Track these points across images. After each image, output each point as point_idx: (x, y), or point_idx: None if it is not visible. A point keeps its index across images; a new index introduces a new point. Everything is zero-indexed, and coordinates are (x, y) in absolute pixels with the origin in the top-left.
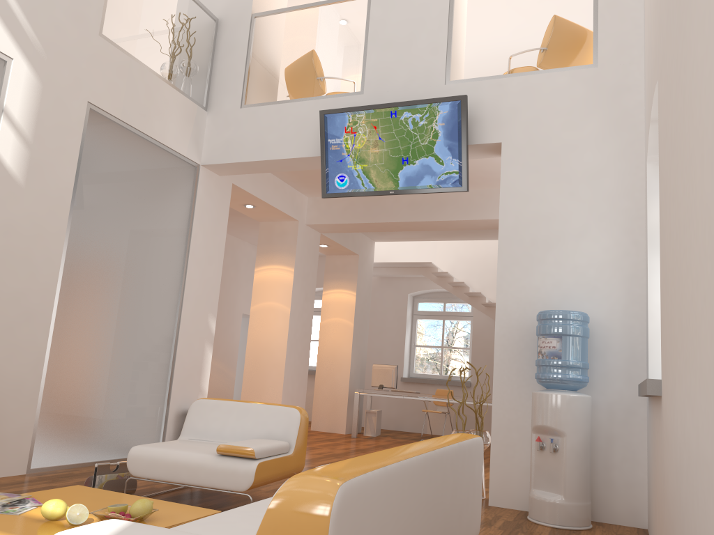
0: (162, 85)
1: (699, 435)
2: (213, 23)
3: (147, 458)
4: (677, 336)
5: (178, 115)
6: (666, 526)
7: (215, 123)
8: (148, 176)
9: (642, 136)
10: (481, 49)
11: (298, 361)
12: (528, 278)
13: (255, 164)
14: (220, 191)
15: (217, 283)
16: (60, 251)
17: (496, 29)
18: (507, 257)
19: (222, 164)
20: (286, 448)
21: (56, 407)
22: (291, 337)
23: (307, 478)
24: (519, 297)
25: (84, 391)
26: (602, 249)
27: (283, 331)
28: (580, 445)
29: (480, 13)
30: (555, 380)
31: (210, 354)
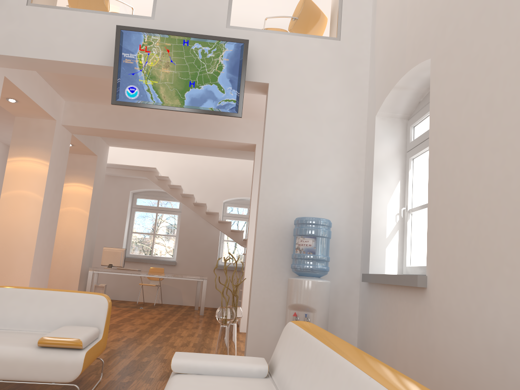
0: None
1: None
2: None
3: None
4: (503, 252)
5: None
6: (437, 383)
7: None
8: None
9: (366, 97)
10: (256, 6)
11: (45, 245)
12: (284, 191)
13: (39, 61)
14: None
15: None
16: None
17: None
18: (269, 173)
19: (3, 56)
20: (98, 333)
21: None
22: (42, 223)
23: None
24: (276, 205)
25: None
26: (336, 174)
27: (35, 217)
28: (324, 318)
29: None
30: (310, 270)
31: None
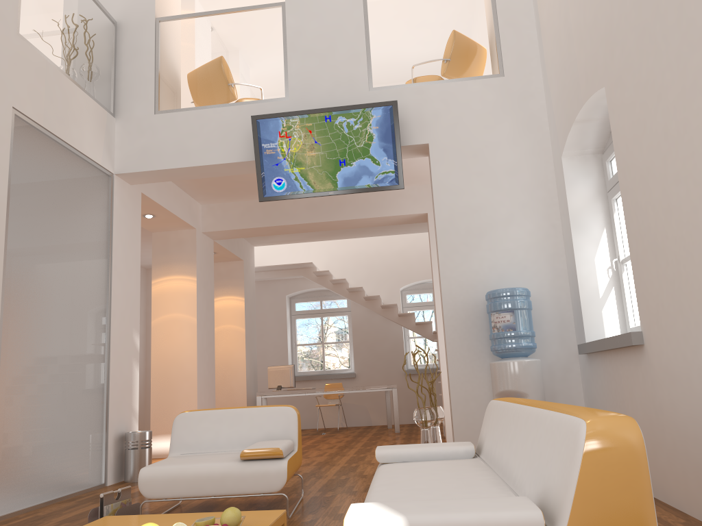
0: (75, 90)
1: None
2: (112, 26)
3: (162, 477)
4: None
5: (92, 121)
6: (671, 447)
7: (126, 130)
8: (71, 187)
9: (548, 136)
10: (399, 59)
11: (206, 371)
12: (468, 263)
13: (177, 171)
14: (132, 200)
15: (137, 297)
16: (0, 272)
17: (411, 41)
18: (447, 246)
19: (140, 172)
20: (293, 445)
21: (9, 446)
22: (200, 347)
23: (603, 418)
24: (462, 281)
25: (33, 425)
26: (527, 233)
27: (191, 342)
28: None
29: (394, 26)
30: (513, 349)
31: (137, 371)
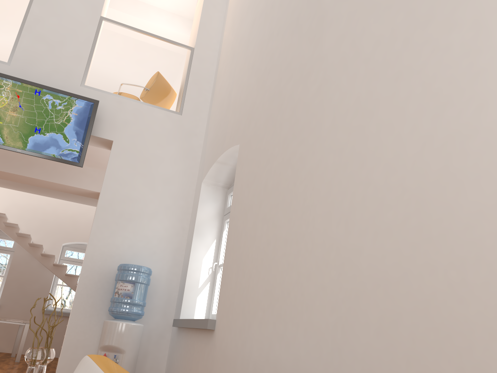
0: None
1: (301, 360)
2: None
3: None
4: (260, 299)
5: None
6: None
7: None
8: None
9: (198, 165)
10: (112, 73)
11: None
12: (113, 238)
13: None
14: None
15: None
16: None
17: (125, 65)
18: (101, 221)
19: None
20: None
21: None
22: None
23: None
24: (104, 251)
25: None
26: (163, 228)
27: None
28: (133, 359)
29: (116, 49)
30: (125, 313)
31: None
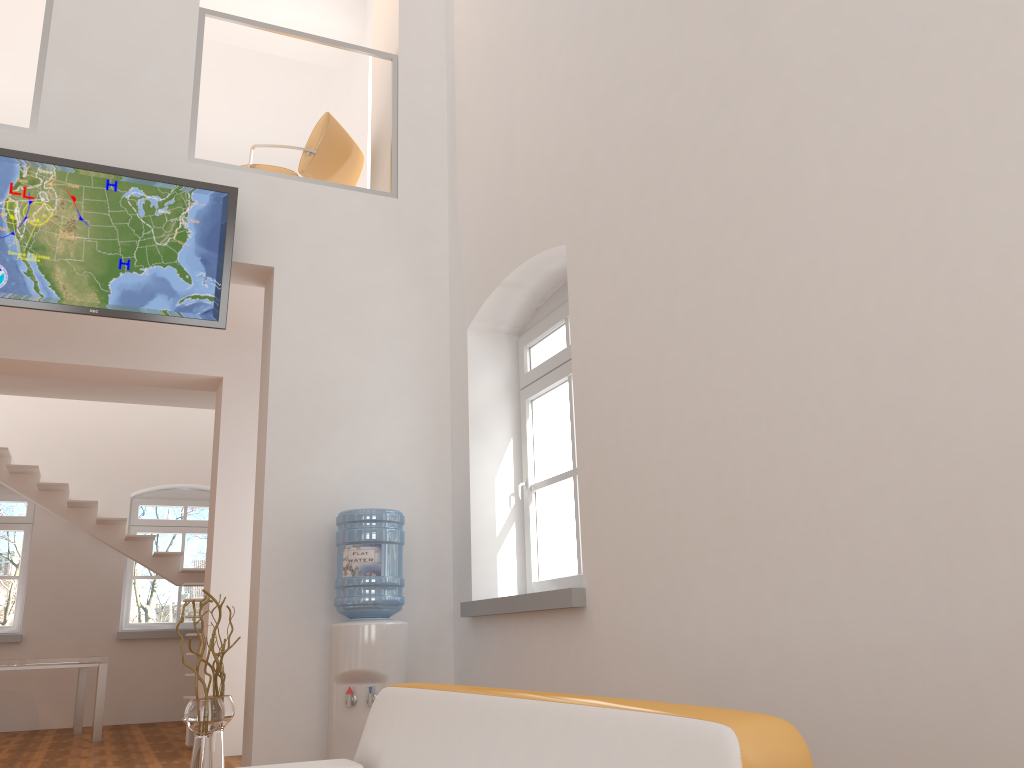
0: None
1: (848, 626)
2: None
3: None
4: (706, 533)
5: None
6: None
7: None
8: None
9: (447, 296)
10: (245, 127)
11: None
12: (311, 464)
13: None
14: None
15: None
16: None
17: (268, 106)
18: (282, 432)
19: None
20: None
21: None
22: None
23: (753, 721)
24: (298, 491)
25: None
26: (403, 429)
27: None
28: None
29: (244, 76)
30: (373, 605)
31: None
